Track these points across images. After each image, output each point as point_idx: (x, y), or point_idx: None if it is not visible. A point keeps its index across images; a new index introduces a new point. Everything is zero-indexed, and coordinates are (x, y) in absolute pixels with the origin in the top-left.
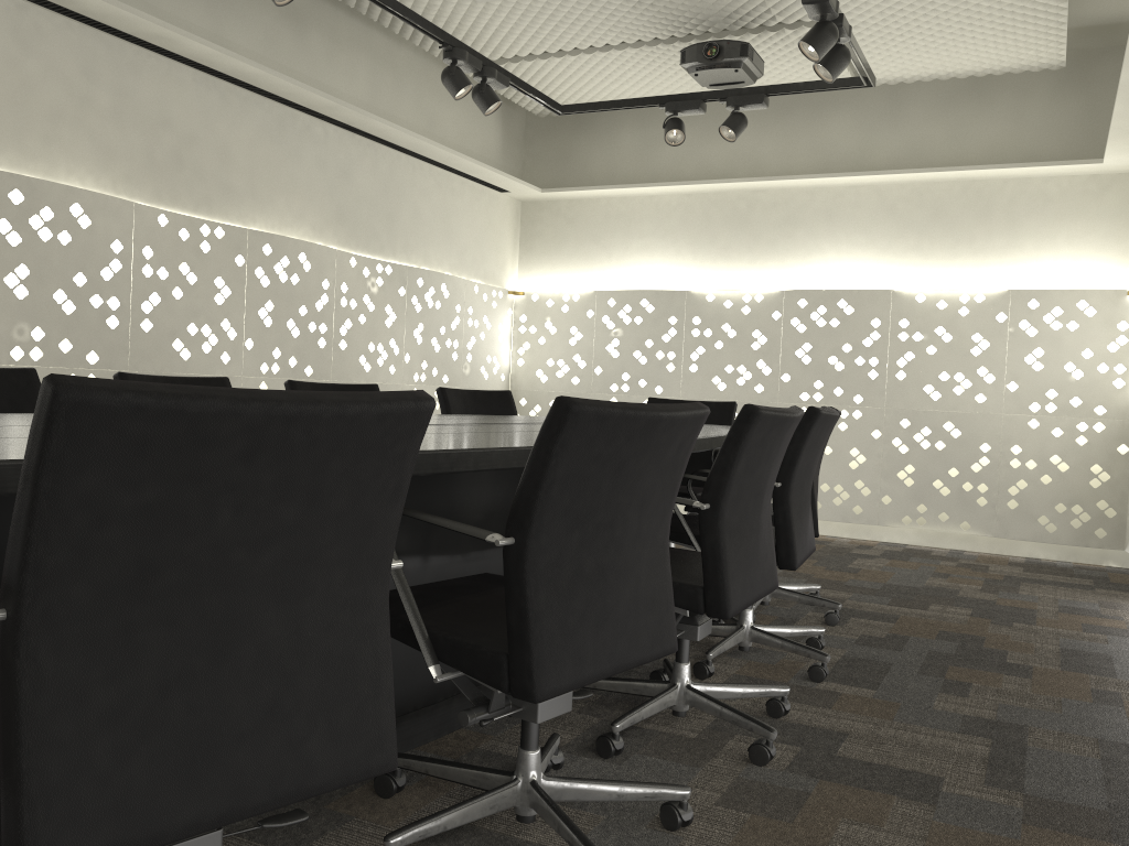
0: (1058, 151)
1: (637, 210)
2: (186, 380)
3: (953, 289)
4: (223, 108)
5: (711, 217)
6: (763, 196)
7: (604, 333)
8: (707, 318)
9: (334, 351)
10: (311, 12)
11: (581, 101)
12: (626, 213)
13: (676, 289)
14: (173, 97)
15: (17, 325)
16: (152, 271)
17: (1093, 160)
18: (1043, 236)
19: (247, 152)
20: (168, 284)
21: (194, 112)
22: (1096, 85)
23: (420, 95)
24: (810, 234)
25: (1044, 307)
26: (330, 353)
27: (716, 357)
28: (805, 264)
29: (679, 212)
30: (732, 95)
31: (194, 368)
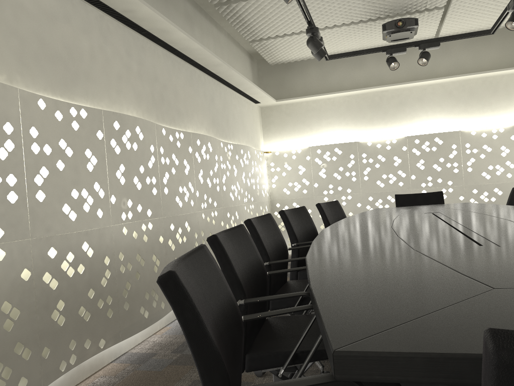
0: None
1: (323, 106)
2: (260, 218)
3: (484, 127)
4: (173, 69)
5: (361, 105)
6: (386, 93)
7: (317, 166)
8: (369, 154)
9: (222, 192)
10: (194, 17)
11: (298, 55)
12: (317, 107)
13: (348, 141)
14: (157, 64)
15: (122, 200)
16: (164, 160)
17: None
18: None
19: (182, 91)
20: (169, 166)
21: (164, 72)
22: None
23: (228, 57)
24: (412, 109)
25: None
26: (221, 193)
27: (376, 171)
28: (412, 123)
29: (345, 104)
30: (422, 43)
31: (184, 210)
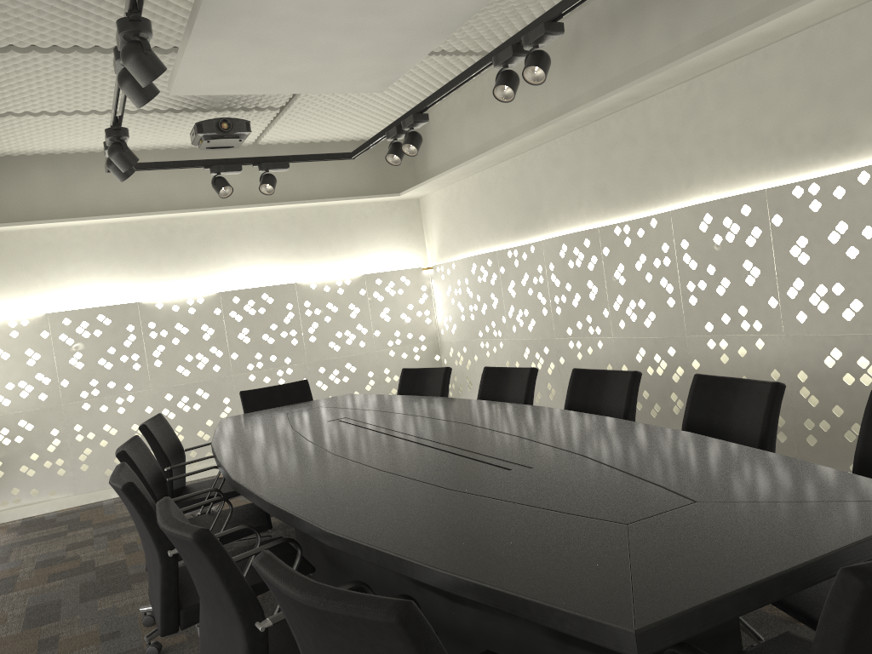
0: (366, 187)
1: (66, 239)
2: (123, 474)
3: (325, 277)
4: None
5: (139, 241)
6: (180, 222)
7: (65, 349)
8: (161, 322)
9: None
10: None
11: (19, 147)
12: (55, 242)
13: (119, 302)
14: None
15: None
16: None
17: (395, 194)
18: (368, 239)
19: None
20: None
21: None
22: (377, 148)
23: None
24: (223, 248)
25: (385, 283)
26: None
27: (176, 351)
28: (224, 271)
29: (108, 238)
30: (264, 161)
31: None
